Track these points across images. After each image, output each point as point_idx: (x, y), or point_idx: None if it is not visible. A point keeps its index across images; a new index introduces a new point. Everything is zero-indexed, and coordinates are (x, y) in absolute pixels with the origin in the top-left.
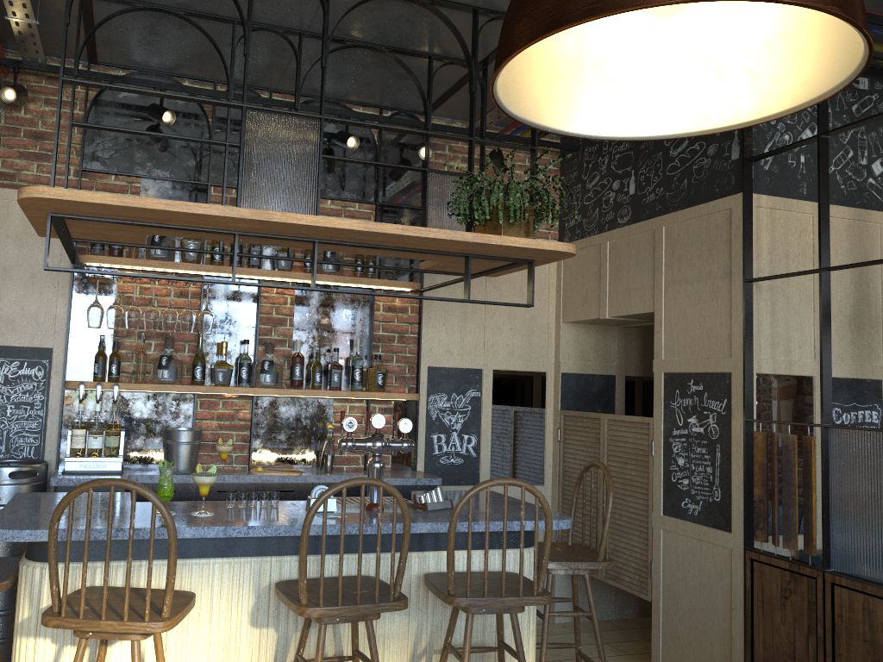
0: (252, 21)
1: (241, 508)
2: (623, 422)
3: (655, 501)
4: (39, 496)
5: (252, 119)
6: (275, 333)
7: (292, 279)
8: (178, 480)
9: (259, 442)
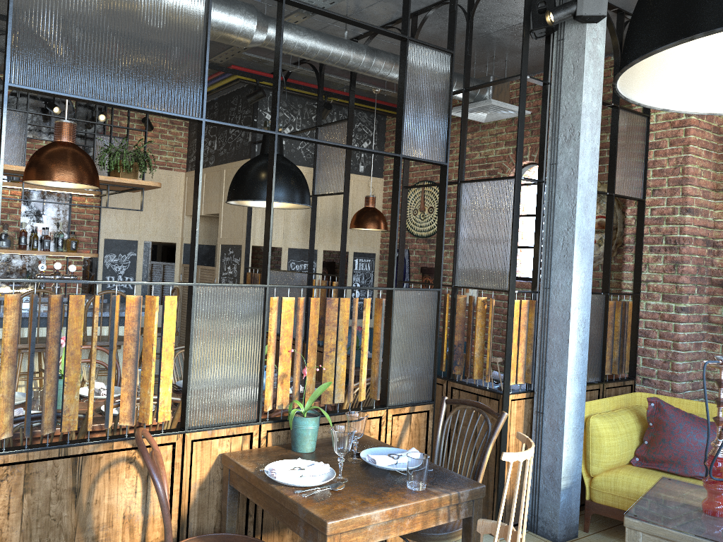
0: None
1: None
2: (206, 270)
3: None
4: None
5: None
6: (9, 217)
7: (20, 187)
8: None
9: None
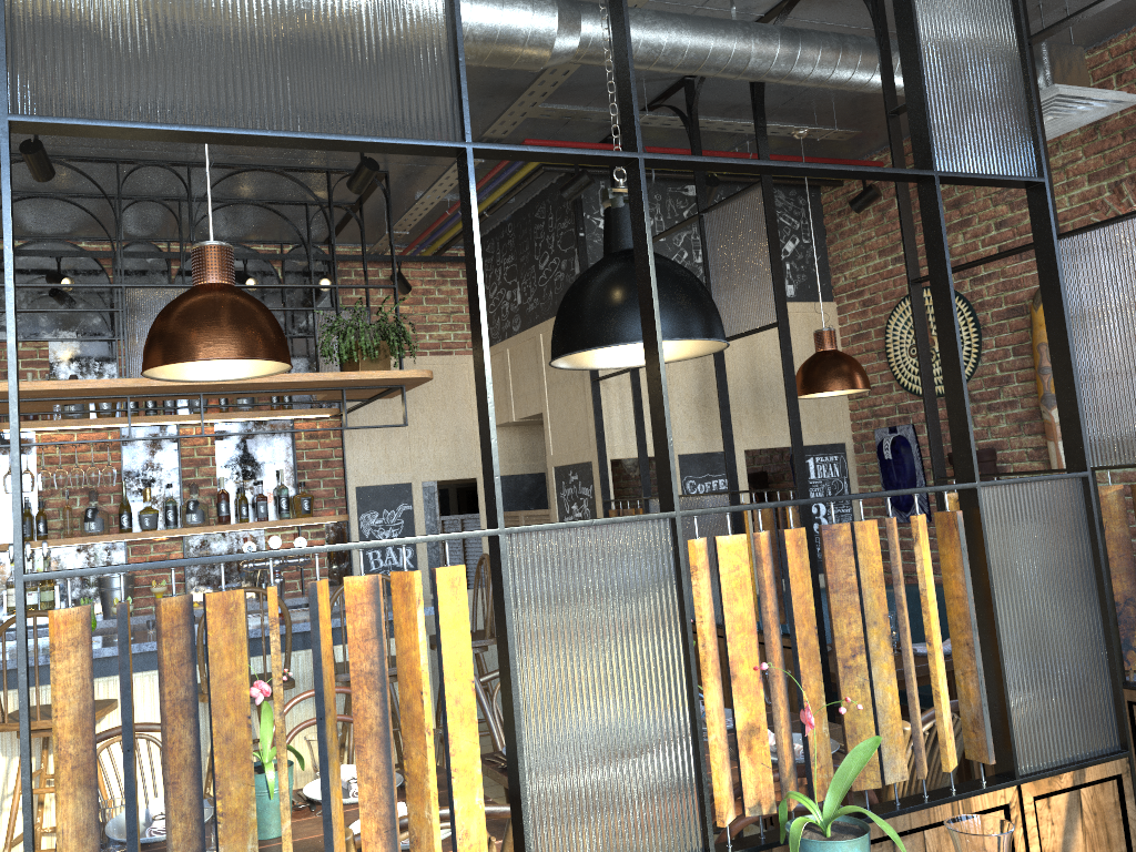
0: (131, 195)
1: None
2: (534, 517)
3: None
4: None
5: (132, 296)
6: (199, 473)
7: (209, 420)
8: (115, 624)
9: (194, 580)
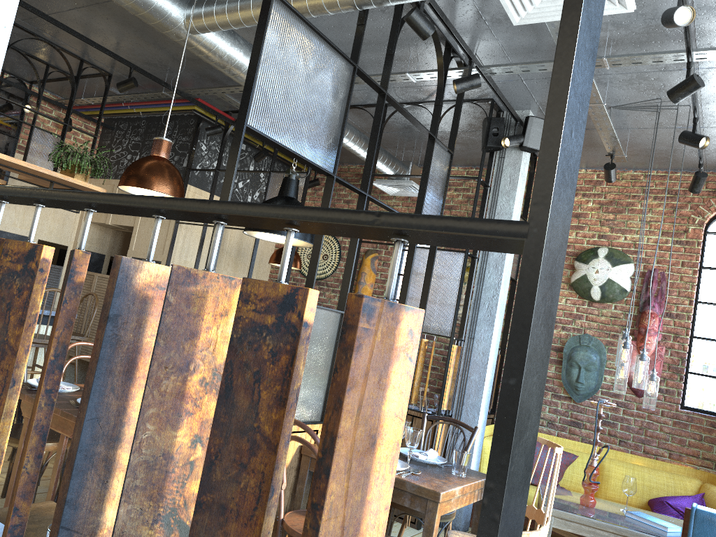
0: None
1: None
2: (106, 278)
3: None
4: None
5: None
6: None
7: None
8: None
9: None
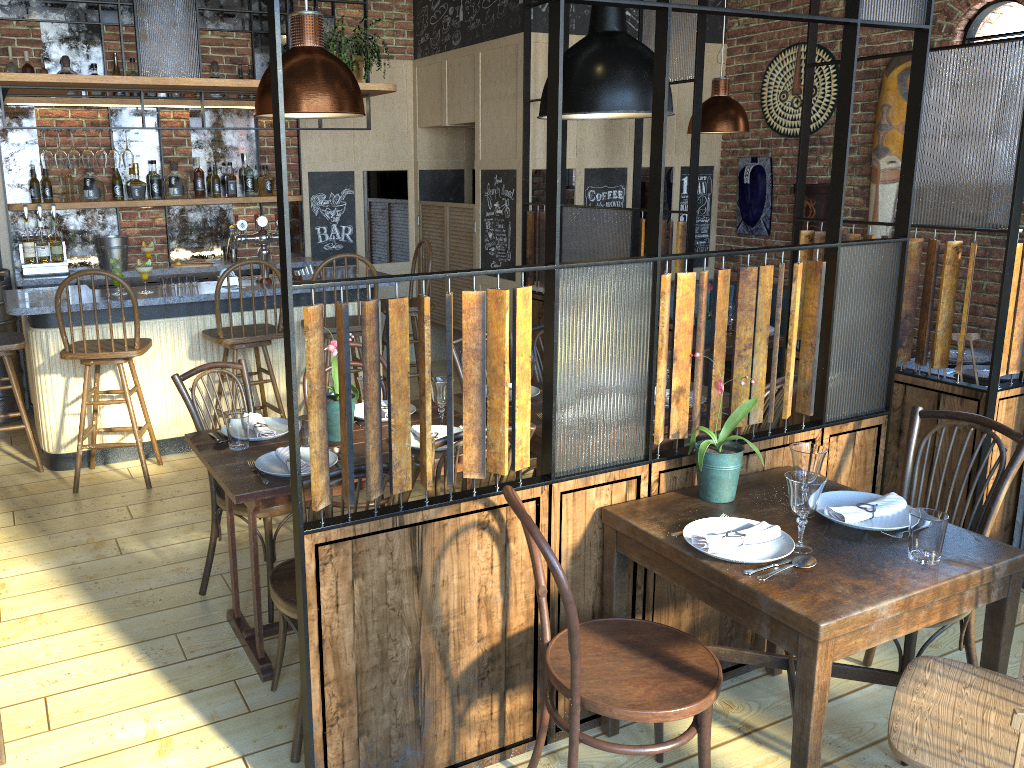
0: None
1: (171, 288)
2: (458, 209)
3: (476, 265)
4: (21, 291)
5: None
6: (177, 152)
7: (186, 106)
8: None
9: (175, 243)
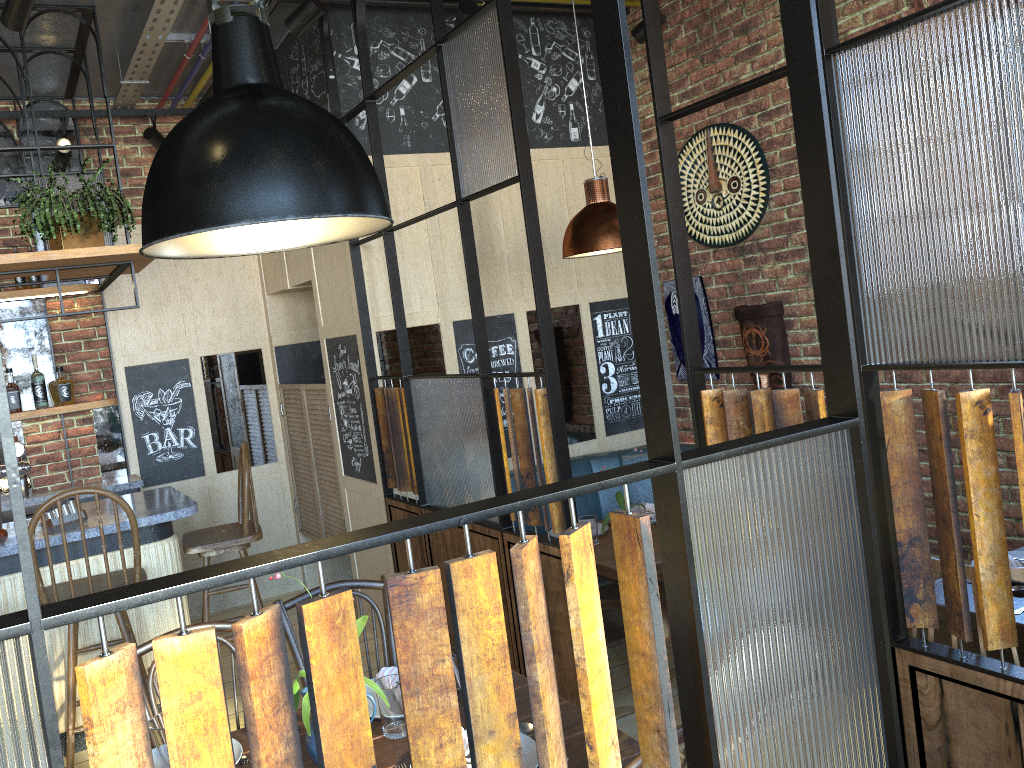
0: None
1: None
2: (313, 391)
3: (338, 463)
4: None
5: None
6: None
7: None
8: None
9: None
